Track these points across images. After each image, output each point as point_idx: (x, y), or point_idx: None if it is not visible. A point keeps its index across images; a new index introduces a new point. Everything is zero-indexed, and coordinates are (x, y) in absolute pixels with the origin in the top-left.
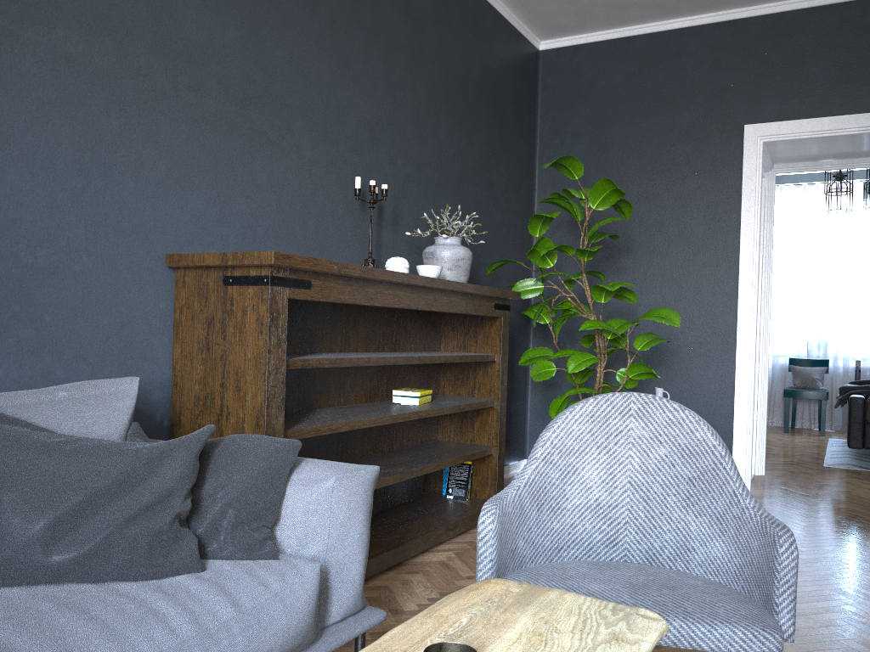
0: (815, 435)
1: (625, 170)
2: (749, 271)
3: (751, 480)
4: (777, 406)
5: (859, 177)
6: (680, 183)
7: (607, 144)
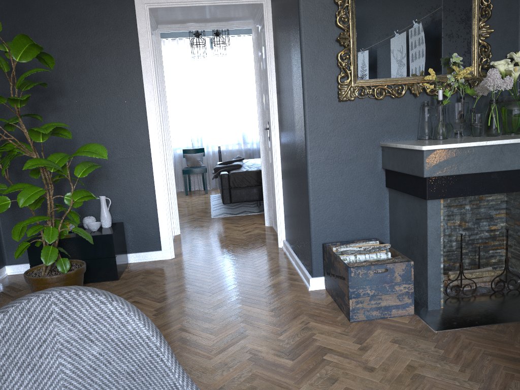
0: (203, 194)
1: (47, 26)
2: (153, 104)
3: (173, 240)
4: (180, 179)
5: (207, 35)
6: (94, 38)
7: (27, 4)
